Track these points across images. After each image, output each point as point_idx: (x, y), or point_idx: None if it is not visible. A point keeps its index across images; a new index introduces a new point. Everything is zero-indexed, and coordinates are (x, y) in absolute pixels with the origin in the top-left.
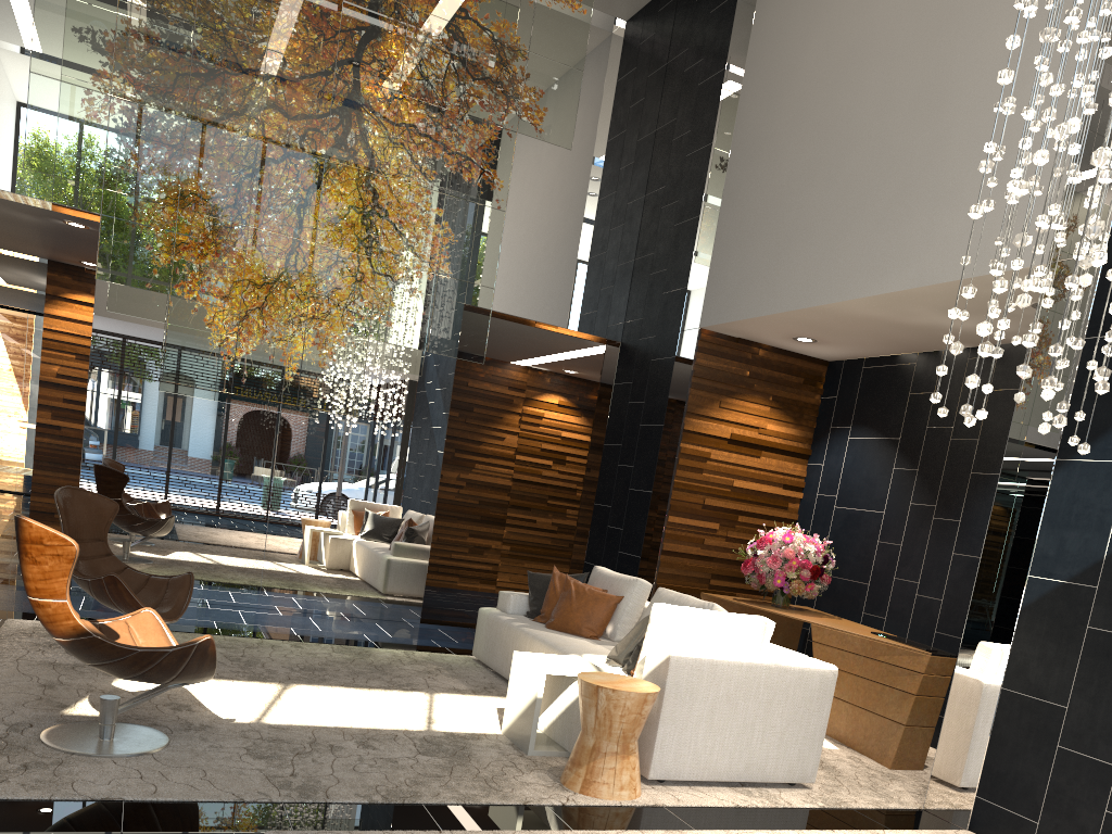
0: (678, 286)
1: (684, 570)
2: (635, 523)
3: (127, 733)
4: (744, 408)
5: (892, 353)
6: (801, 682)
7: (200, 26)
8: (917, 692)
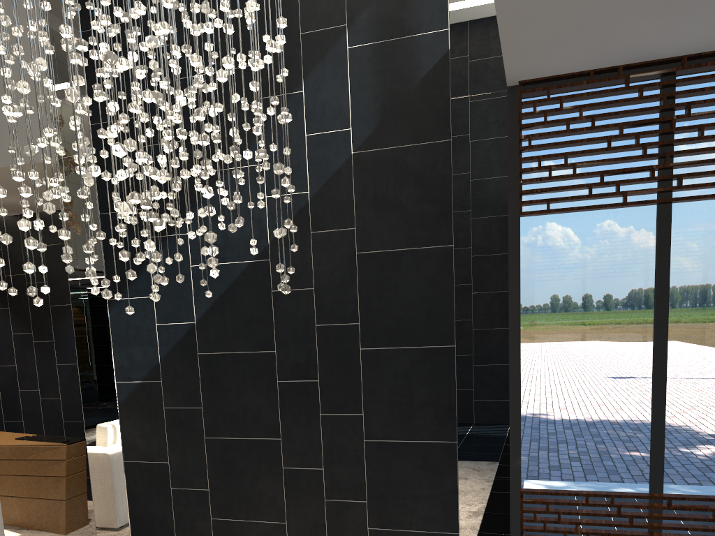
0: None
1: None
2: None
3: None
4: None
5: None
6: None
7: None
8: (66, 474)
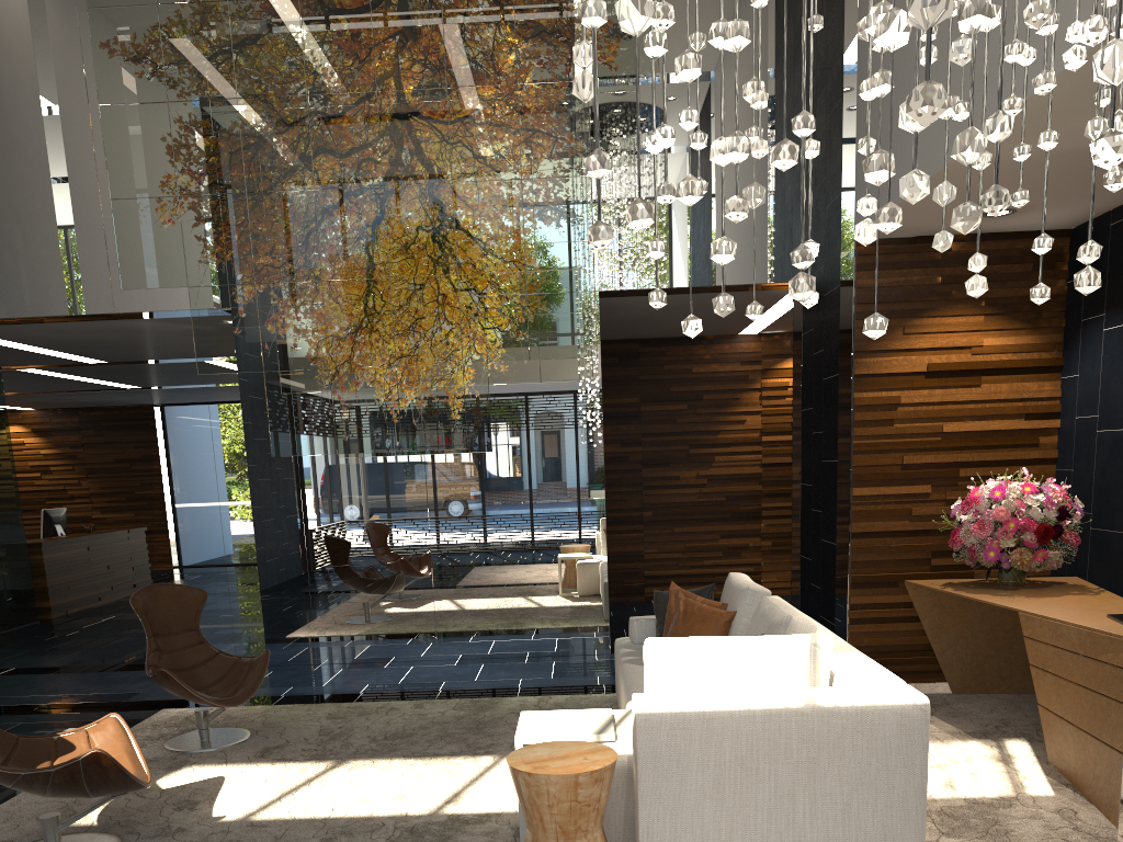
0: (834, 194)
1: (889, 553)
2: (829, 503)
3: None
4: (942, 327)
5: None
6: (864, 728)
7: (242, 98)
8: None
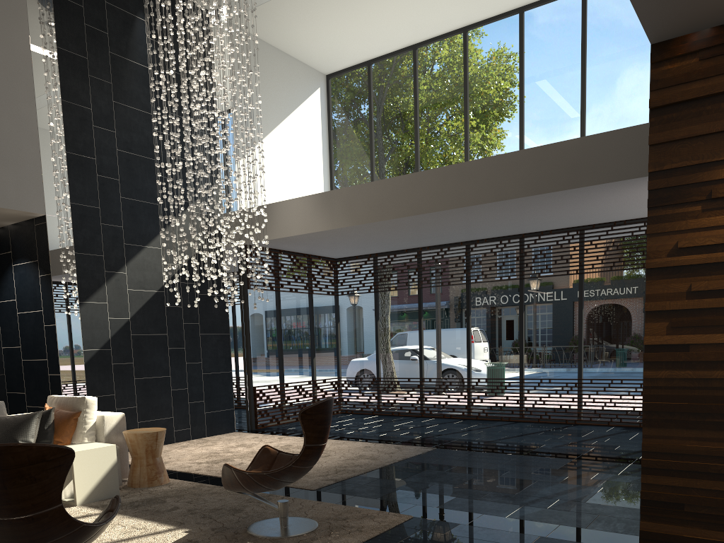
0: None
1: None
2: None
3: (268, 527)
4: None
5: None
6: None
7: None
8: None
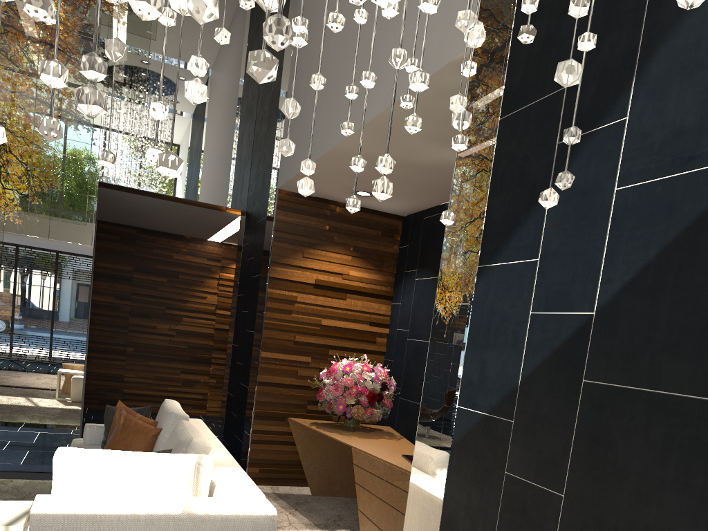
0: (269, 157)
1: (281, 398)
2: (247, 359)
3: None
4: (326, 258)
5: (440, 202)
6: None
7: None
8: None
